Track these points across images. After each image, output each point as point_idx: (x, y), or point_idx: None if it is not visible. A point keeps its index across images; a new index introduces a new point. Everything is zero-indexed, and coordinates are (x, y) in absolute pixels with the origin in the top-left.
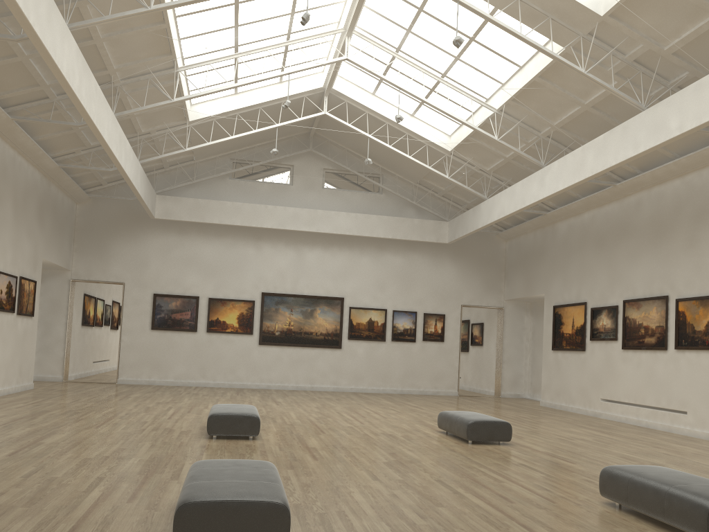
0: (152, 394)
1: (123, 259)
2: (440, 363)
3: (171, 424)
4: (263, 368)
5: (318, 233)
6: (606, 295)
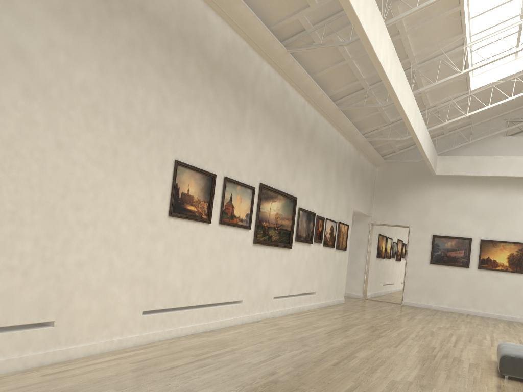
0: (432, 318)
1: (409, 208)
2: None
3: (458, 354)
4: None
5: None
6: None
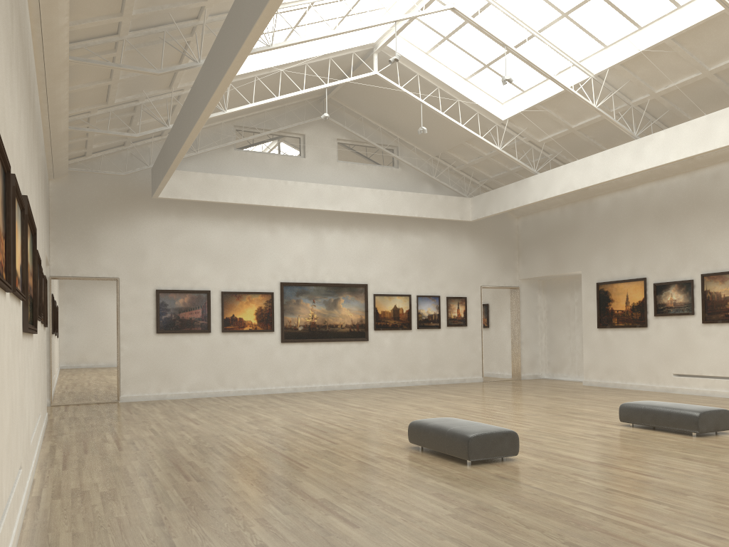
0: (205, 412)
1: (115, 249)
2: (465, 349)
3: (366, 451)
4: (287, 369)
5: (336, 213)
6: (675, 270)
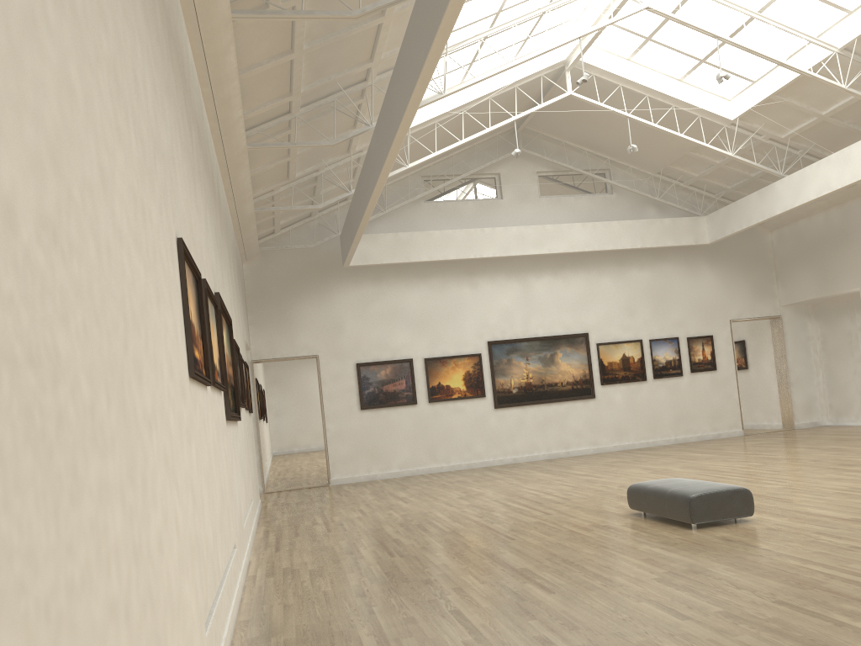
0: (416, 490)
1: (311, 325)
2: (716, 397)
3: (580, 520)
4: (504, 437)
5: (543, 256)
6: None
